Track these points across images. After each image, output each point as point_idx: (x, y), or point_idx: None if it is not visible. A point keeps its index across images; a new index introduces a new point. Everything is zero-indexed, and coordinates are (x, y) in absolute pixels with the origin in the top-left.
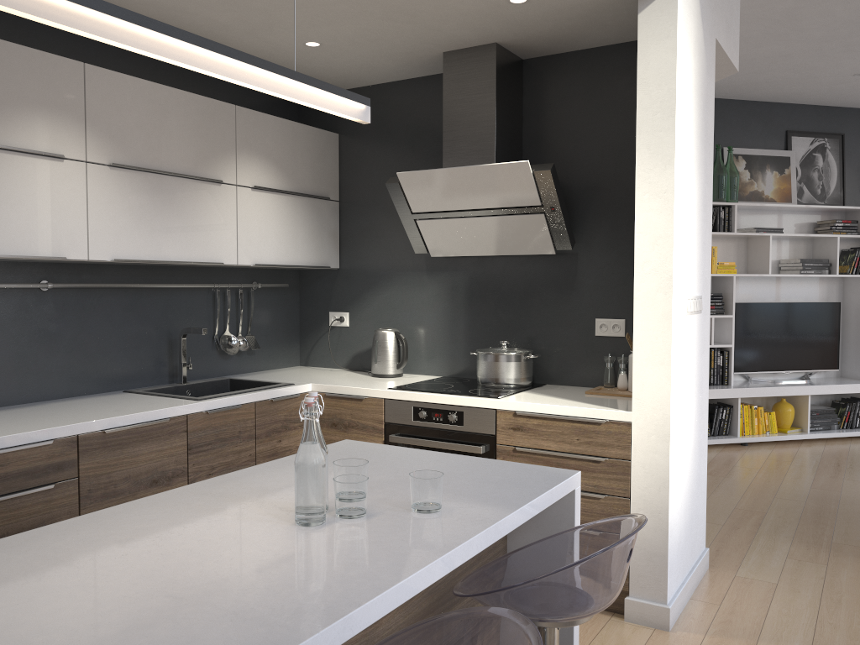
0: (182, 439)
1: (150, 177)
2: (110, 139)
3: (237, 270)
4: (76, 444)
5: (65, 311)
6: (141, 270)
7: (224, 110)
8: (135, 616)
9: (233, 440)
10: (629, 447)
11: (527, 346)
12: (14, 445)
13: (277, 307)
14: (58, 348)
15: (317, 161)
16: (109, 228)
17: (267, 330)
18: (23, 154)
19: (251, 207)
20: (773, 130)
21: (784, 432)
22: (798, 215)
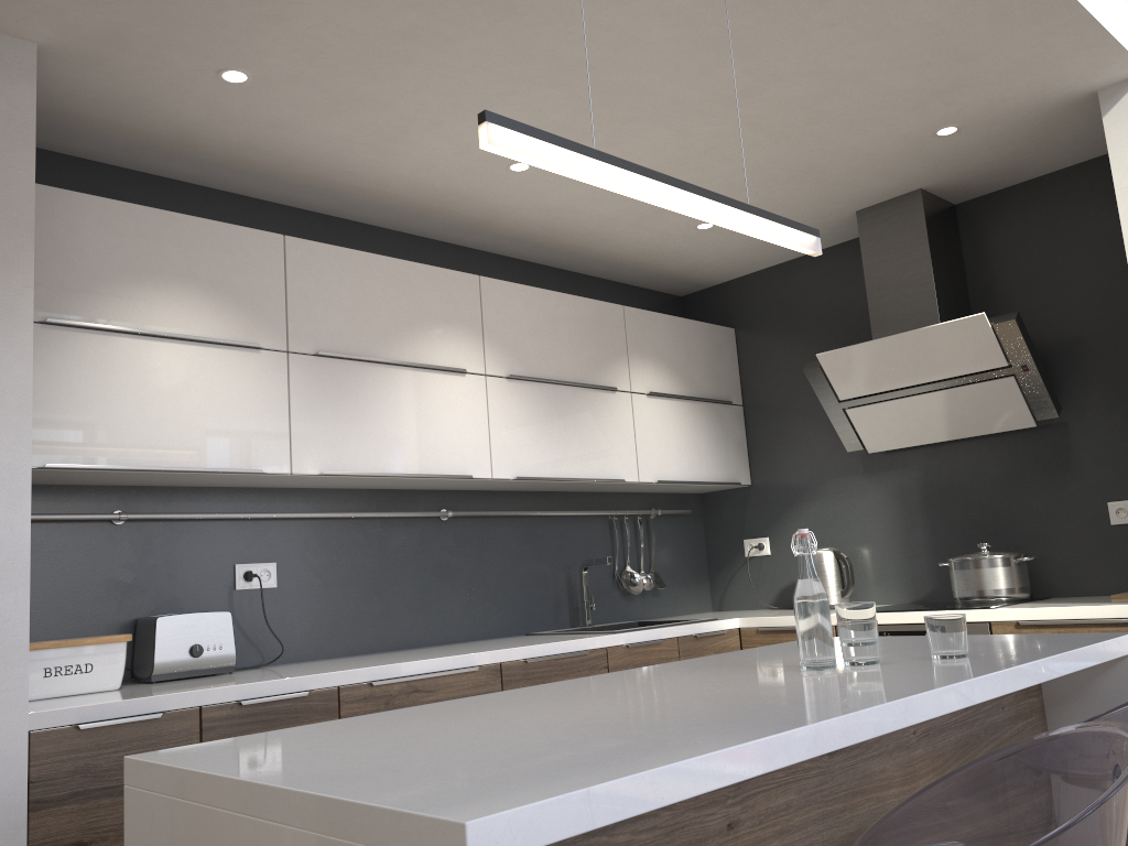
0: None
1: (545, 388)
2: (506, 350)
3: (632, 495)
4: (500, 673)
5: (463, 542)
6: (534, 497)
7: (612, 311)
8: (684, 707)
9: None
10: None
11: (1014, 550)
12: (443, 669)
13: (680, 539)
14: (458, 584)
15: (713, 361)
16: (510, 444)
17: (671, 566)
18: (429, 370)
19: (648, 416)
20: None
21: None
22: None
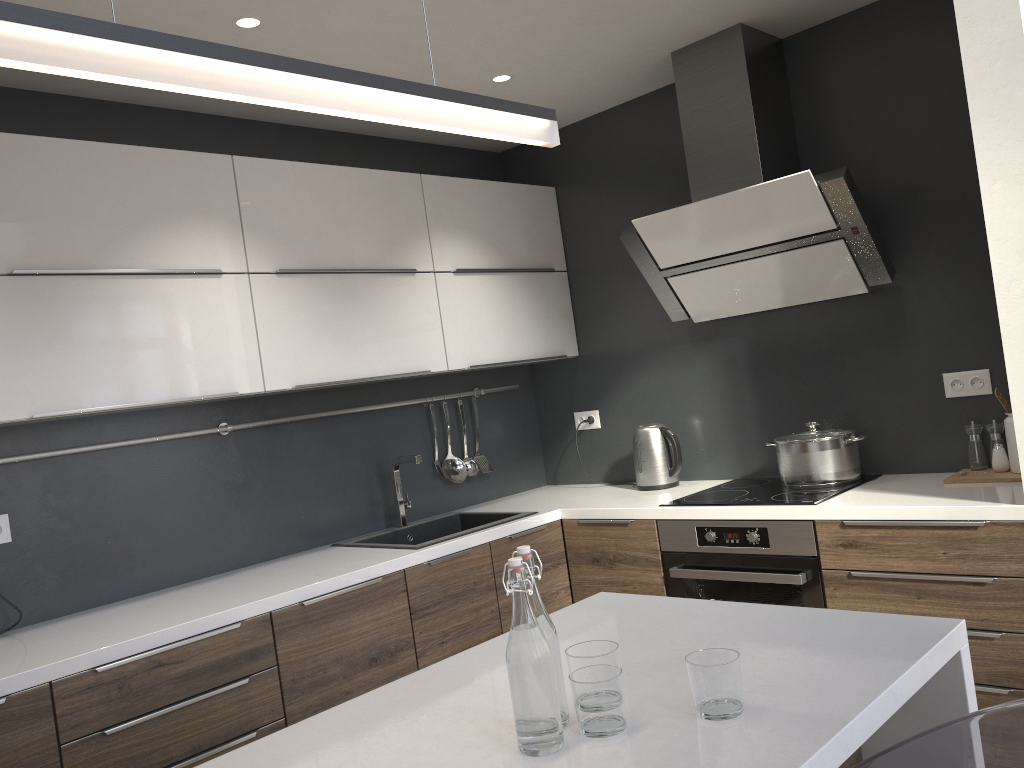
0: (402, 601)
1: (327, 279)
2: (273, 241)
3: (452, 377)
4: (270, 624)
5: (251, 456)
6: (336, 394)
7: (407, 182)
8: None
9: (467, 595)
10: None
11: (845, 425)
12: (194, 634)
13: (508, 416)
14: (249, 501)
15: (531, 226)
16: (285, 349)
17: (499, 446)
18: (173, 276)
19: (456, 296)
20: None
21: None
22: None
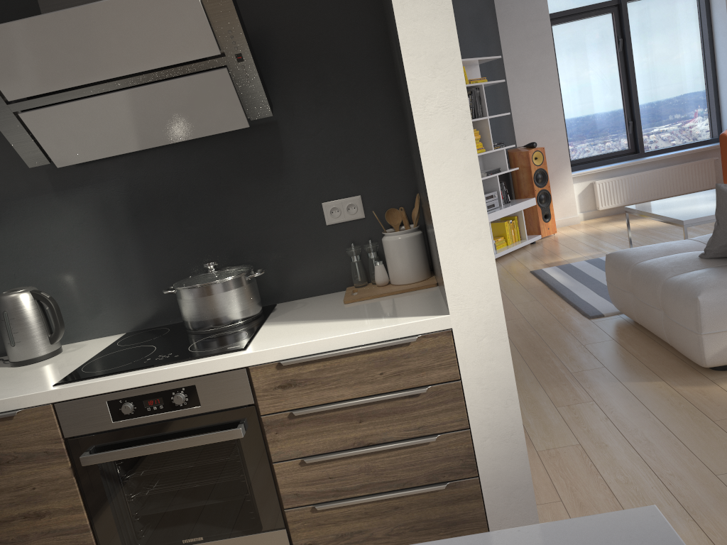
0: None
1: None
2: None
3: None
4: None
5: None
6: None
7: None
8: None
9: None
10: (456, 362)
11: (236, 261)
12: None
13: None
14: None
15: None
16: None
17: None
18: None
19: None
20: None
21: None
22: None
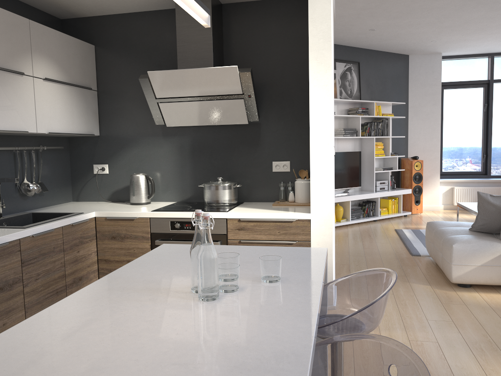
0: (17, 256)
1: None
2: None
3: (29, 137)
4: None
5: None
6: None
7: (22, 22)
8: None
9: (50, 254)
10: (309, 233)
11: (231, 180)
12: None
13: (56, 163)
14: None
15: (82, 63)
16: None
17: (51, 178)
18: None
19: (43, 93)
20: None
21: (339, 221)
22: (340, 105)
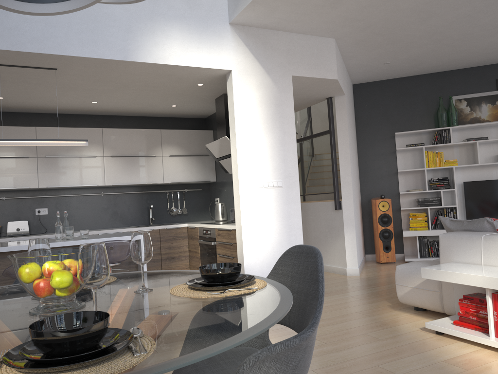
0: None
1: (126, 158)
2: (111, 148)
3: (178, 185)
4: None
5: (109, 201)
6: (137, 187)
7: (156, 132)
8: None
9: None
10: (236, 238)
11: None
12: None
13: (198, 198)
14: (107, 212)
15: (201, 142)
16: (112, 175)
17: (193, 206)
18: (83, 157)
19: (169, 163)
20: (486, 81)
21: None
22: None
